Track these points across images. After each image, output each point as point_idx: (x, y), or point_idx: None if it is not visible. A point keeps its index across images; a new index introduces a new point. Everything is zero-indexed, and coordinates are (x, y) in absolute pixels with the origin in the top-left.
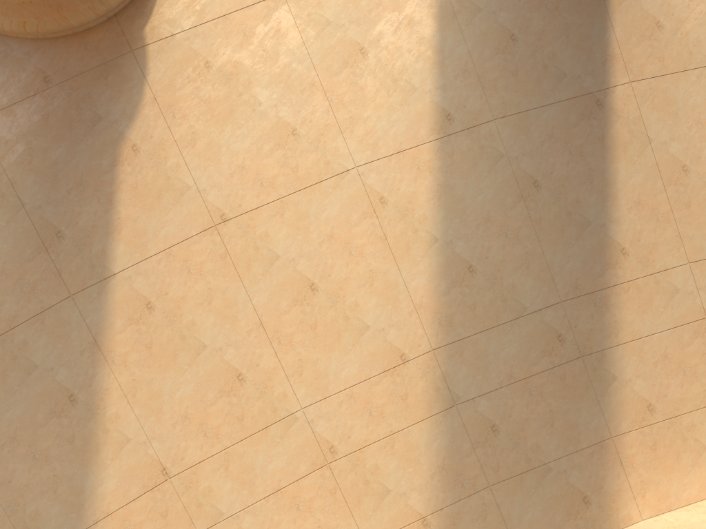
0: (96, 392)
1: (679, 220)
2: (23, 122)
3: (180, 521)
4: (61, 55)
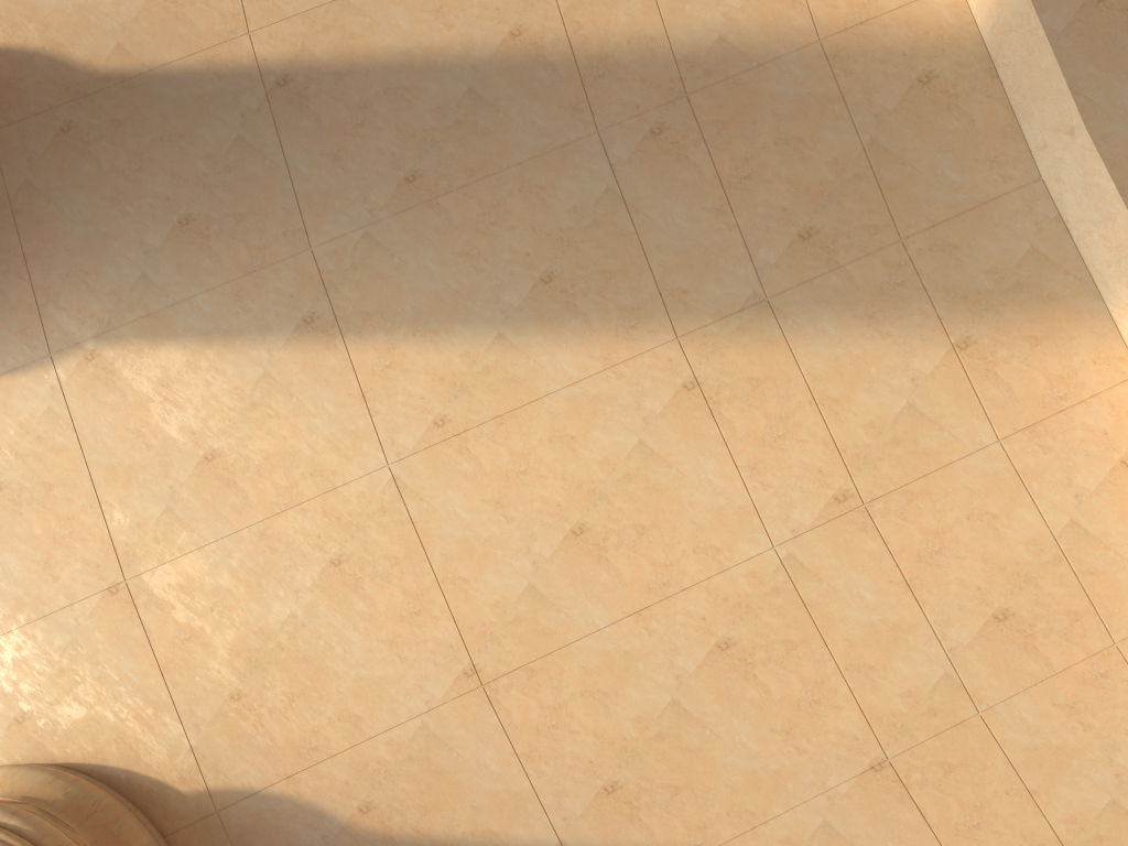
0: None
1: None
2: None
3: (959, 742)
4: None
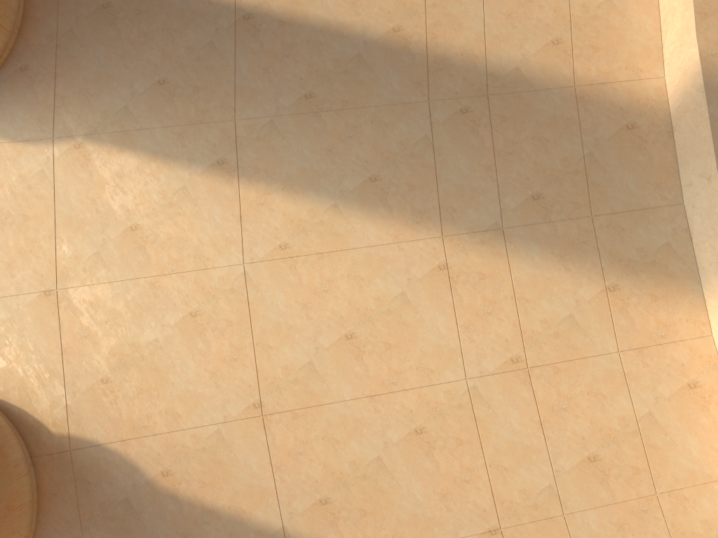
0: None
1: None
2: None
3: (547, 530)
4: (55, 520)
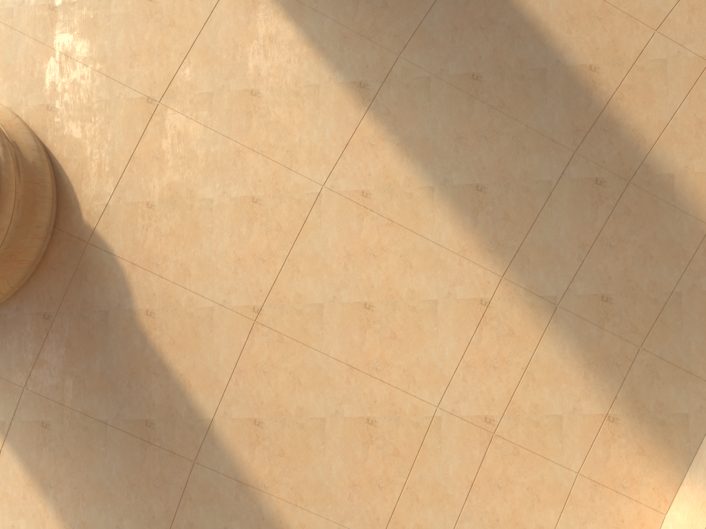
0: (272, 520)
1: (618, 3)
2: (56, 361)
3: None
4: (42, 289)
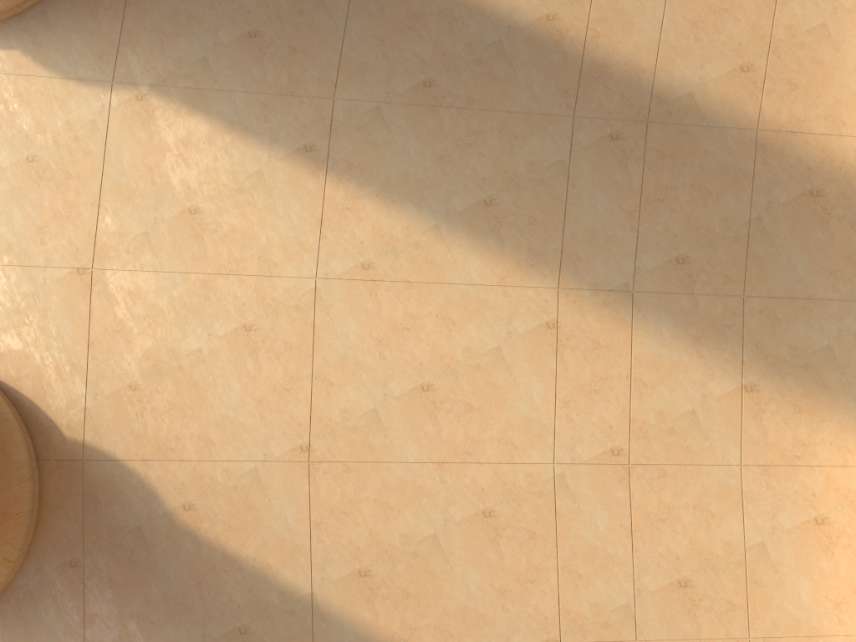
0: None
1: None
2: (107, 609)
3: None
4: (55, 536)
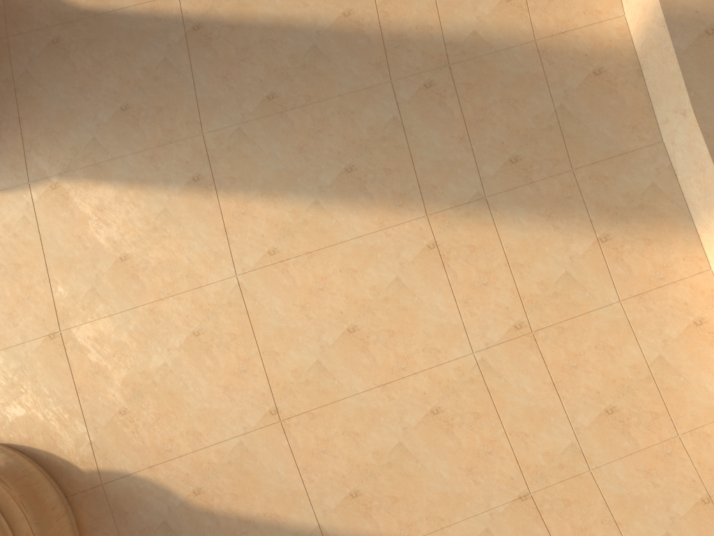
0: None
1: None
2: None
3: (576, 487)
4: None
